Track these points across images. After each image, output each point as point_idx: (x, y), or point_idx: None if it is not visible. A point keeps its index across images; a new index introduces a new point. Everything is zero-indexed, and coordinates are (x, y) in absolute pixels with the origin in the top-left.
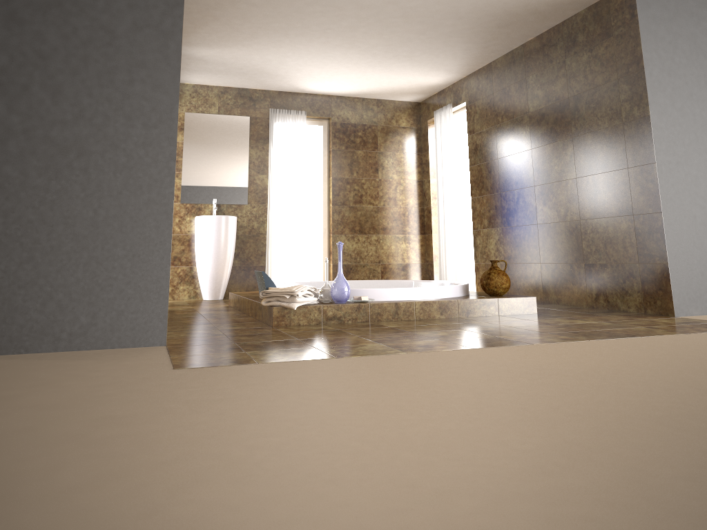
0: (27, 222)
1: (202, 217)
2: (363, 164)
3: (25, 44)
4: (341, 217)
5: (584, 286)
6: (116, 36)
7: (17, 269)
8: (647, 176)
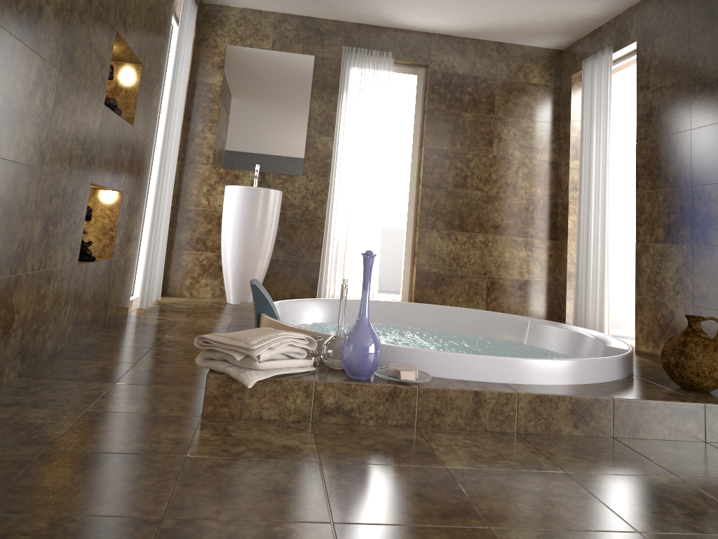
0: None
1: (232, 187)
2: (471, 133)
3: None
4: (433, 205)
5: None
6: None
7: None
8: None
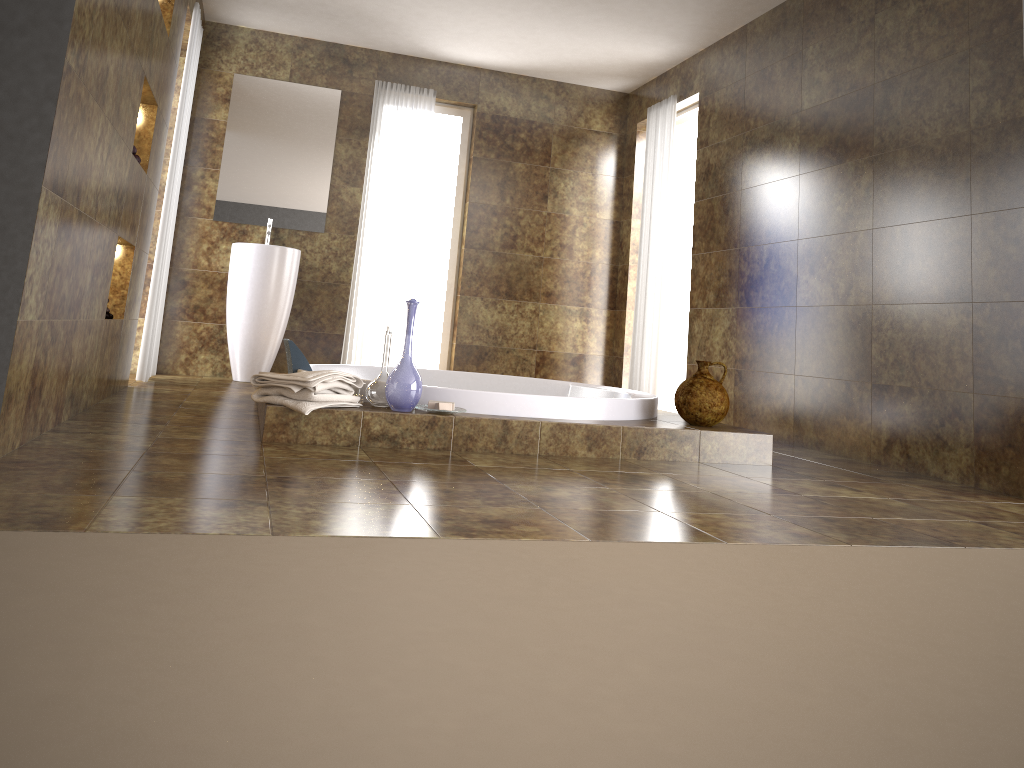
0: None
1: (241, 244)
2: (523, 186)
3: None
4: (478, 269)
5: (867, 423)
6: None
7: None
8: (1007, 231)
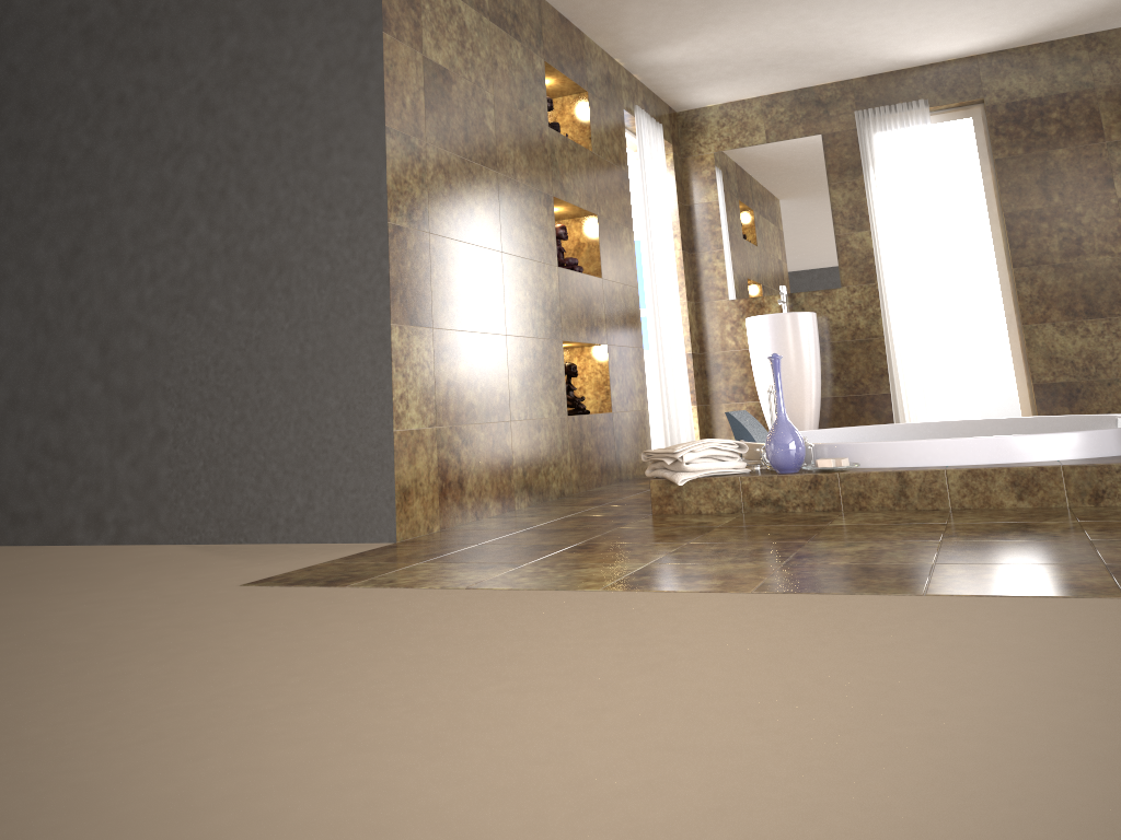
0: (236, 369)
1: (750, 319)
2: (1073, 175)
3: (219, 137)
4: (1037, 289)
5: None
6: (307, 93)
7: (231, 432)
8: None
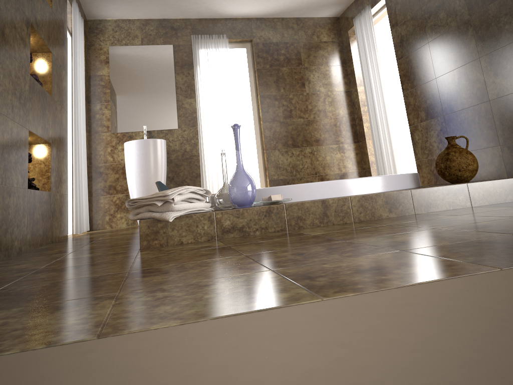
0: None
1: (129, 142)
2: (289, 80)
3: None
4: (272, 133)
5: None
6: None
7: None
8: None
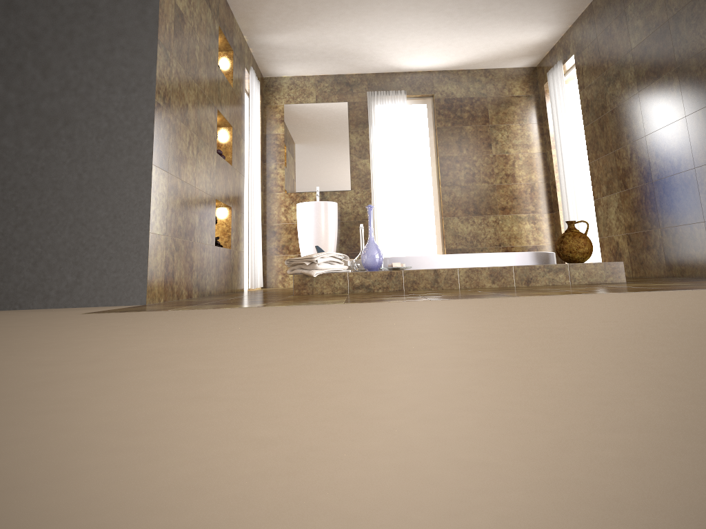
0: (21, 188)
1: (301, 203)
2: (473, 140)
3: (20, 28)
4: (452, 198)
5: None
6: (98, 9)
7: (13, 232)
8: None
